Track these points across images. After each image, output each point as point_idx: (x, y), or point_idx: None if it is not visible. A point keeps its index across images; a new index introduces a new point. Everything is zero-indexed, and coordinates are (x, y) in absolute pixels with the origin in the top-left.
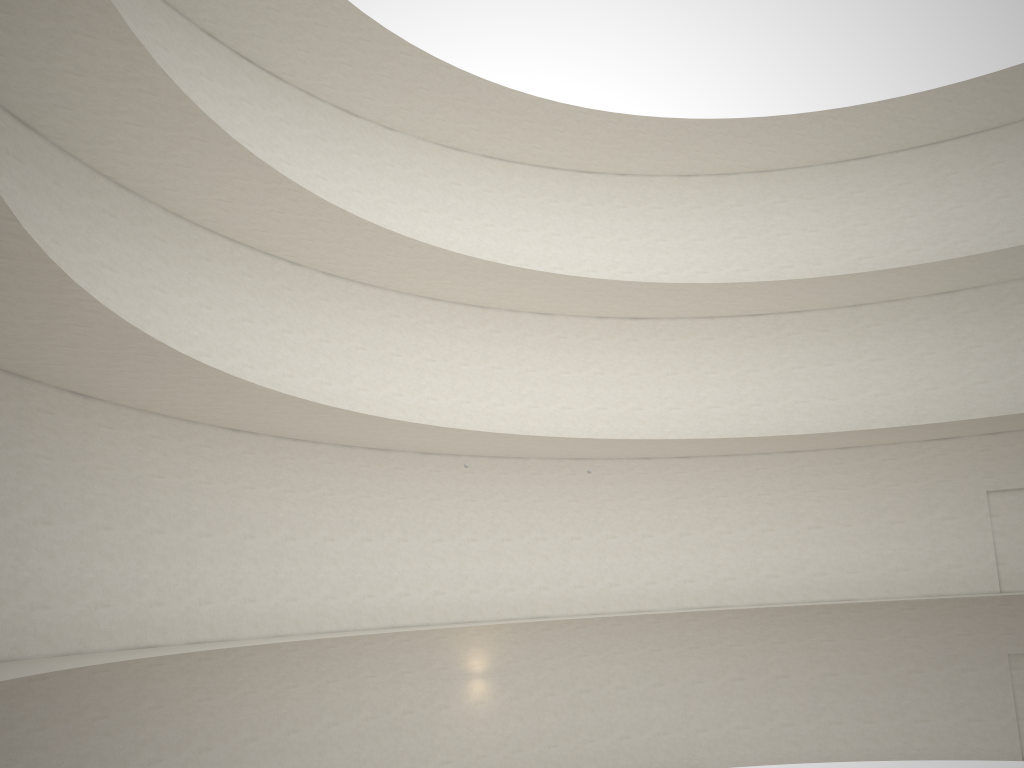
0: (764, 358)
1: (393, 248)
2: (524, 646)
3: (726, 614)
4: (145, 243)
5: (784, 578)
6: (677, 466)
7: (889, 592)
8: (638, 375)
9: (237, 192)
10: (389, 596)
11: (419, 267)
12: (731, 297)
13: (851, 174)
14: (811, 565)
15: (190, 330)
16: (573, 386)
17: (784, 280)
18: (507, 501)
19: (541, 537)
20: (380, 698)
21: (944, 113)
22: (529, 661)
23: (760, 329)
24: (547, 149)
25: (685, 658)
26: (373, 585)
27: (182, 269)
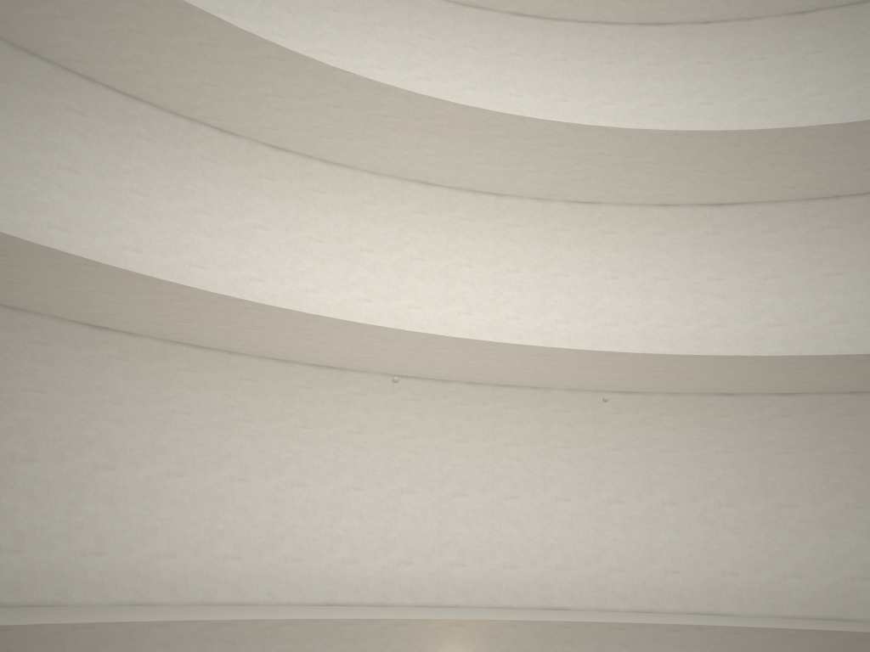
0: None
1: (325, 91)
2: (528, 648)
3: (854, 632)
4: None
5: None
6: (777, 407)
7: None
8: (720, 280)
9: None
10: (326, 562)
11: (379, 126)
12: (862, 154)
13: None
14: None
15: (35, 195)
16: (622, 295)
17: None
18: (515, 445)
19: (563, 497)
20: None
21: None
22: None
23: None
24: None
25: None
26: (303, 545)
27: (32, 119)
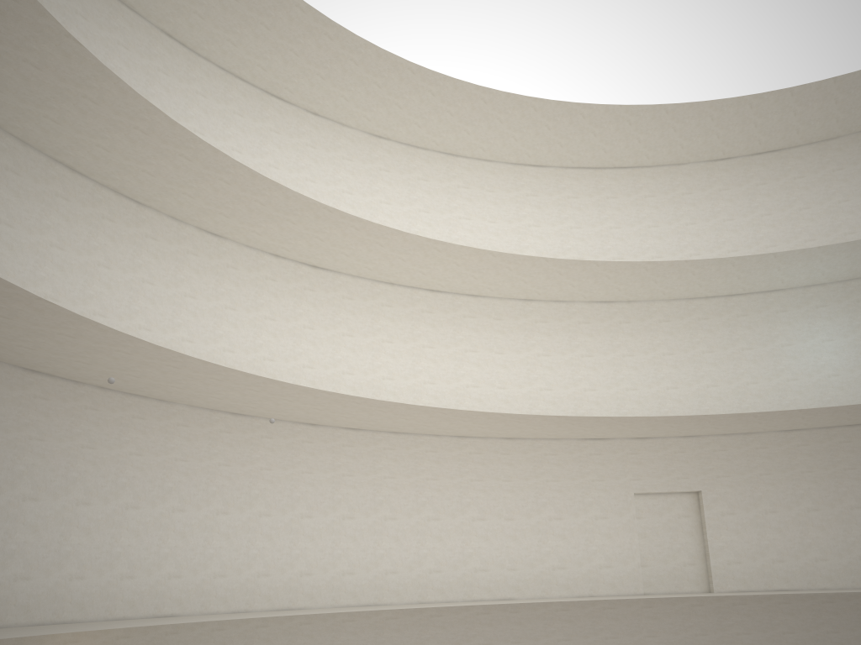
0: (440, 336)
1: (37, 48)
2: None
3: (385, 614)
4: None
5: (446, 573)
6: (345, 438)
7: (545, 592)
8: (312, 329)
9: None
10: None
11: (69, 102)
12: (425, 261)
13: (527, 178)
14: (473, 560)
15: None
16: (239, 326)
17: (485, 250)
18: (140, 455)
19: (179, 507)
20: None
21: (620, 136)
22: None
23: (438, 306)
24: (243, 48)
25: None
26: None
27: None
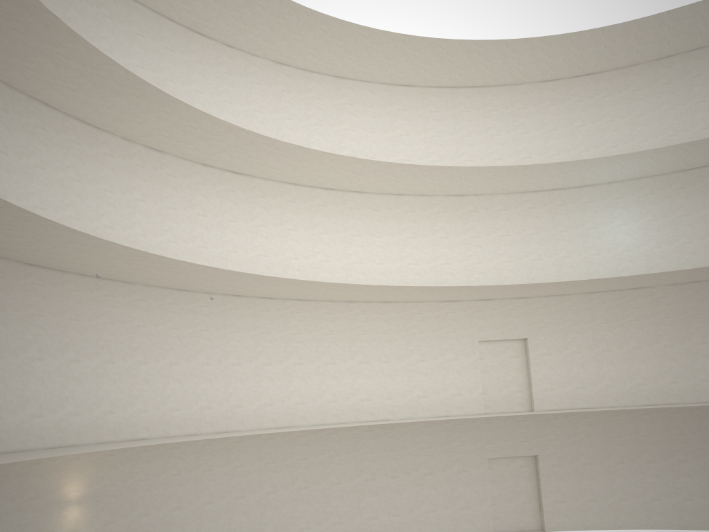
0: (333, 224)
1: (23, 20)
2: (122, 469)
3: (296, 433)
4: None
5: (340, 403)
6: (263, 305)
7: (413, 414)
8: (235, 222)
9: None
10: None
11: (46, 57)
12: (320, 167)
13: (399, 96)
14: (360, 392)
15: None
16: (179, 222)
17: (367, 159)
18: (112, 324)
19: (143, 361)
20: None
21: (471, 63)
22: (126, 483)
23: (331, 201)
24: None
25: (263, 472)
26: None
27: None
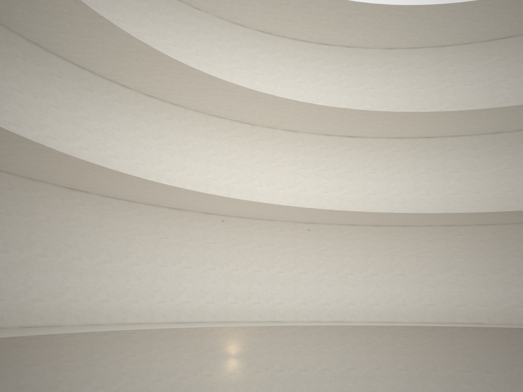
0: (433, 165)
1: (185, 76)
2: (265, 339)
3: (398, 327)
4: (8, 59)
5: (438, 306)
6: (372, 231)
7: (508, 320)
8: (350, 172)
9: (69, 25)
10: (176, 302)
11: (205, 92)
12: (412, 123)
13: (497, 48)
14: (456, 299)
15: (41, 120)
16: (307, 177)
17: (448, 111)
18: (260, 247)
19: (280, 271)
20: (165, 368)
21: None
22: (267, 349)
23: (431, 146)
24: (299, 26)
25: (370, 353)
26: (165, 295)
27: (37, 80)
